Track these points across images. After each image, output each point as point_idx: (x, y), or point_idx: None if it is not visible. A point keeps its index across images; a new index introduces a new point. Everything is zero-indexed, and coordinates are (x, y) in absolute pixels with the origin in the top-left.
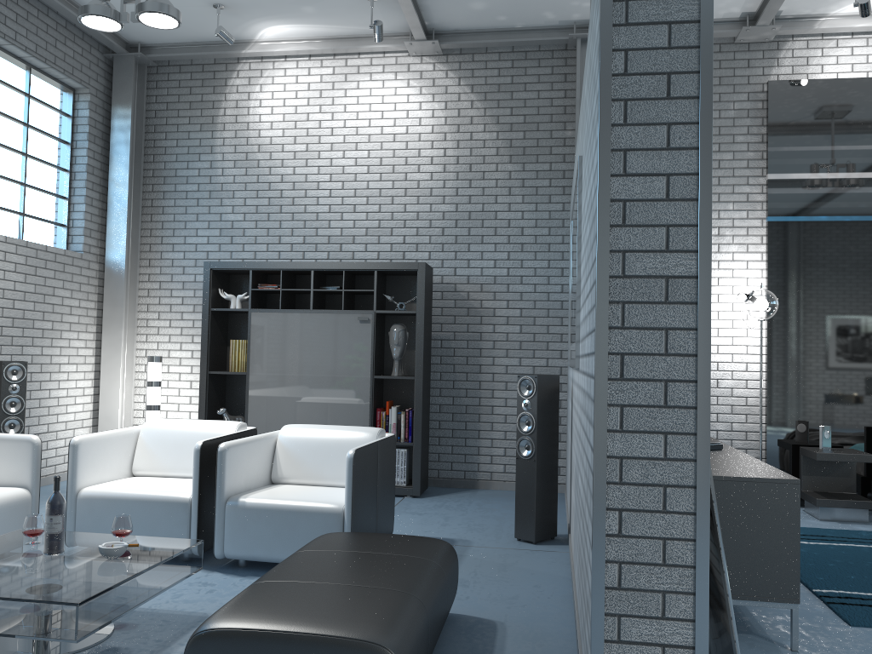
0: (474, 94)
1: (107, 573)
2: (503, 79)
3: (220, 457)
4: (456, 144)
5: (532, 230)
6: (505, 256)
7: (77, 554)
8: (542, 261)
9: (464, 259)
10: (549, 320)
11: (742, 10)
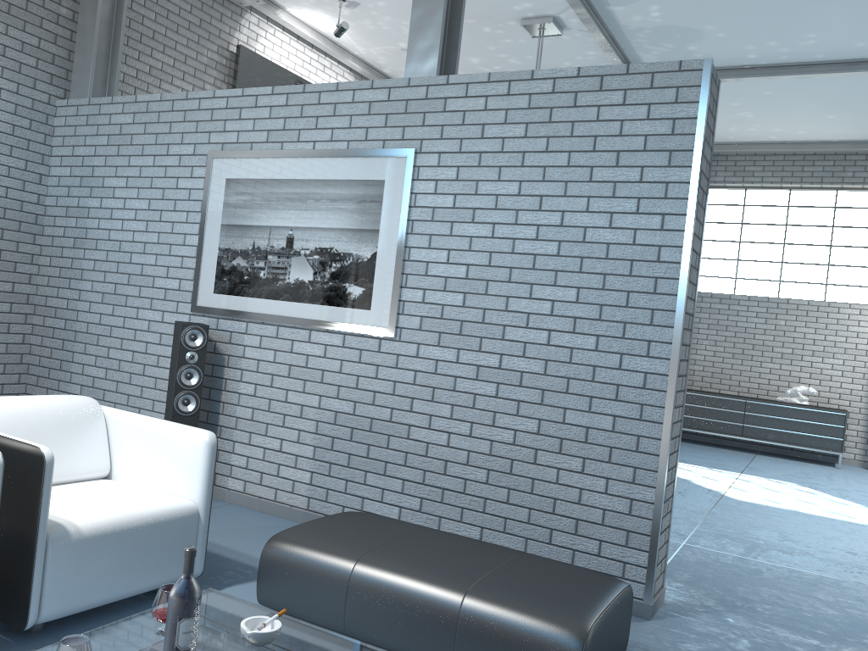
0: None
1: None
2: None
3: (49, 470)
4: None
5: (10, 117)
6: None
7: None
8: (18, 159)
9: None
10: (20, 236)
11: None
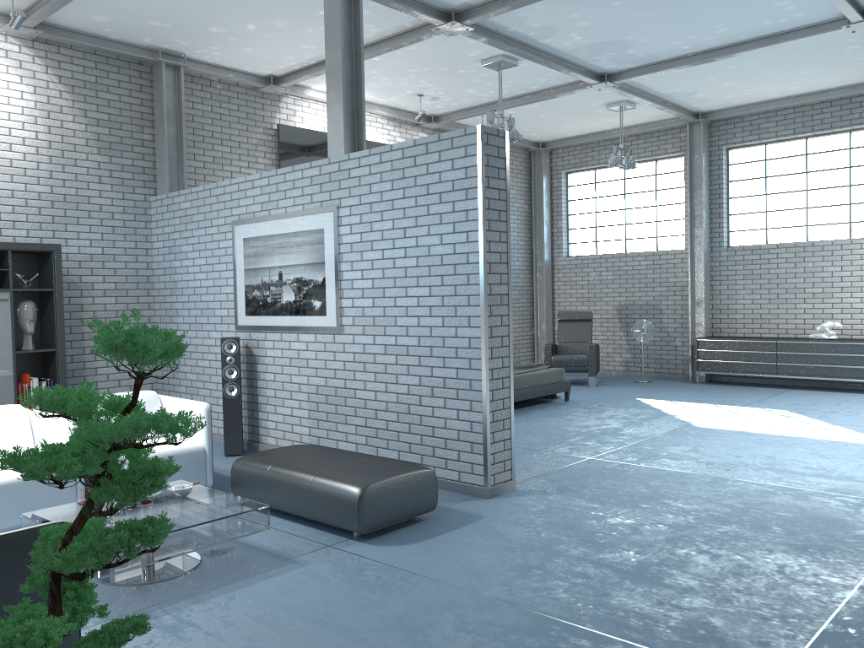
0: (63, 85)
1: (217, 498)
2: (89, 77)
3: None
4: (48, 129)
5: (121, 215)
6: (99, 237)
7: (151, 503)
8: (130, 242)
9: (62, 238)
10: (139, 292)
11: (271, 73)
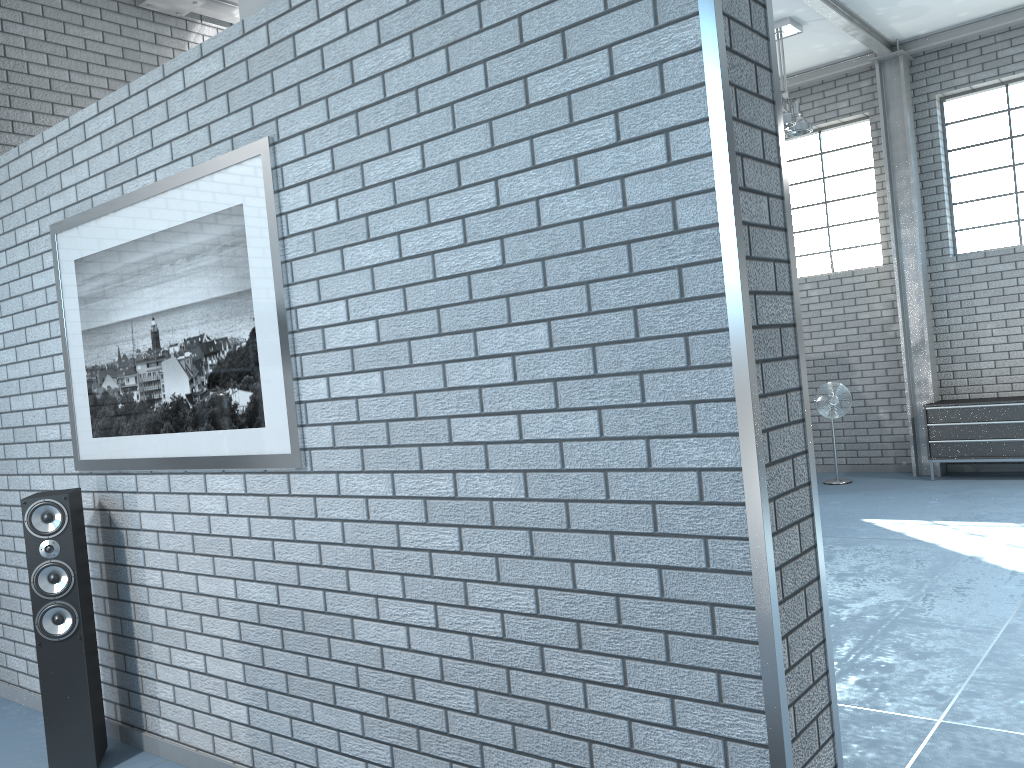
0: None
1: None
2: None
3: None
4: None
5: None
6: None
7: None
8: None
9: None
10: None
11: None
